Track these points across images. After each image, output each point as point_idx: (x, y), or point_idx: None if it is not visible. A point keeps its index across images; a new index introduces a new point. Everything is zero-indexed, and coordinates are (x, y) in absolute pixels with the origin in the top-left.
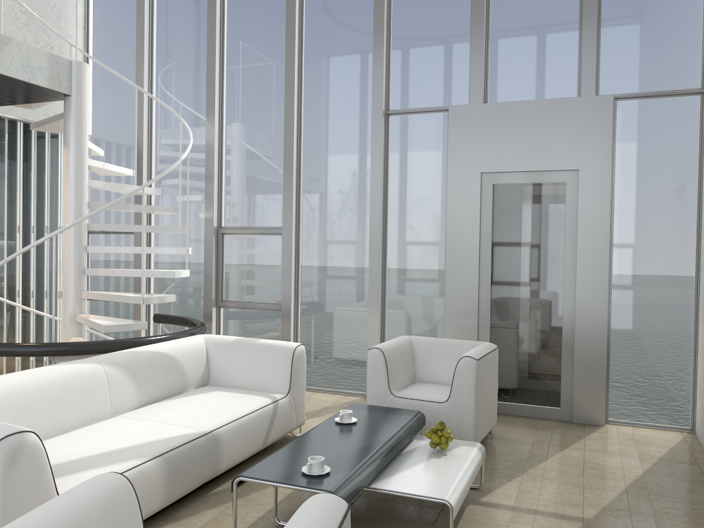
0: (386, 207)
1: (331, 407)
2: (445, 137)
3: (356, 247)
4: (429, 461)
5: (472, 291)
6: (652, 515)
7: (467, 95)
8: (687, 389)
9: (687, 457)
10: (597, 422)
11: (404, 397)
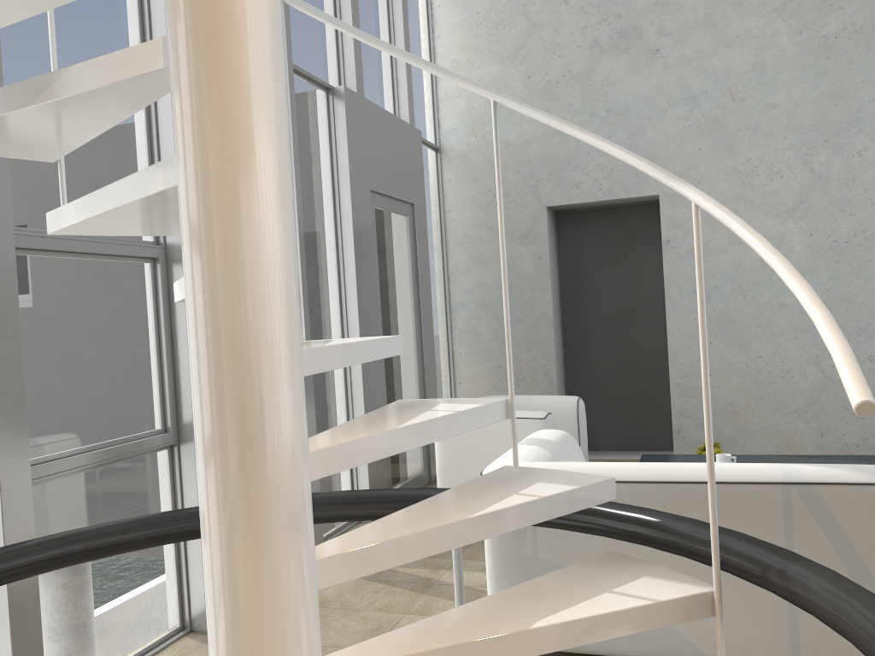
0: None
1: (368, 577)
2: (325, 127)
3: None
4: None
5: None
6: None
7: (336, 76)
8: None
9: None
10: None
11: None
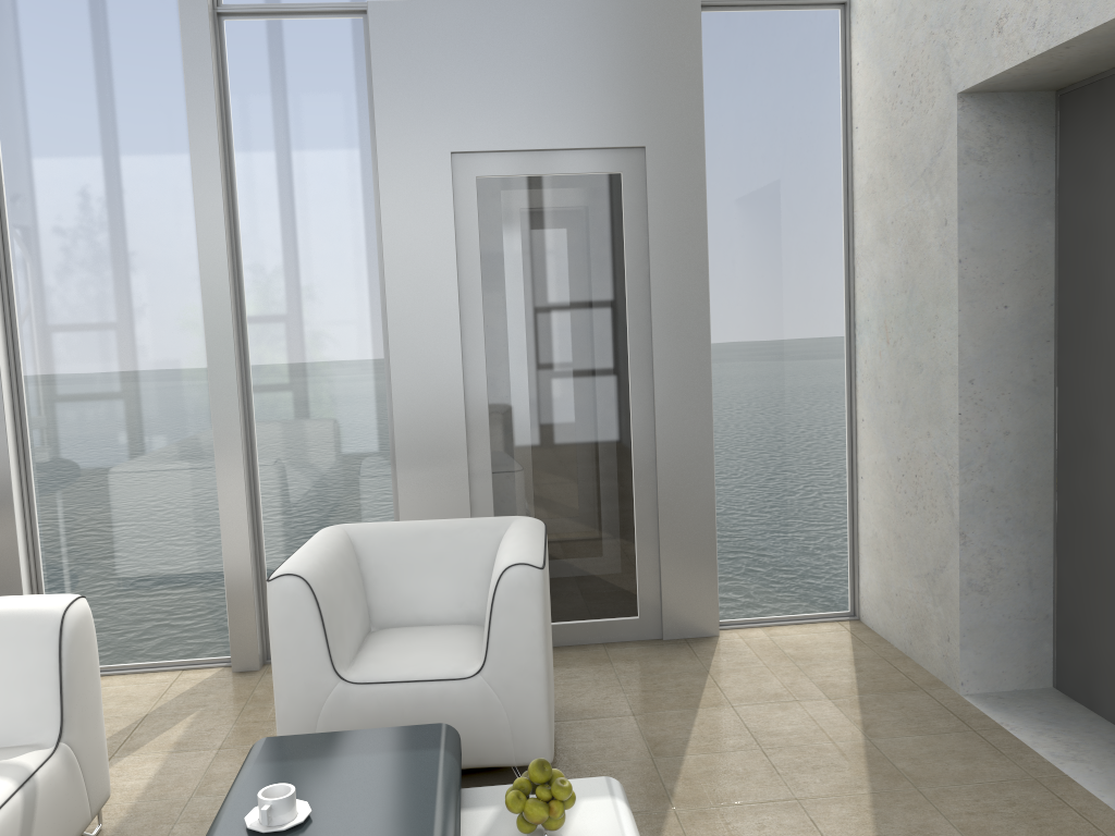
0: (237, 235)
1: (155, 714)
2: (361, 73)
3: (170, 331)
4: None
5: (453, 408)
6: None
7: None
8: (843, 545)
9: (893, 676)
10: (707, 631)
11: (374, 682)
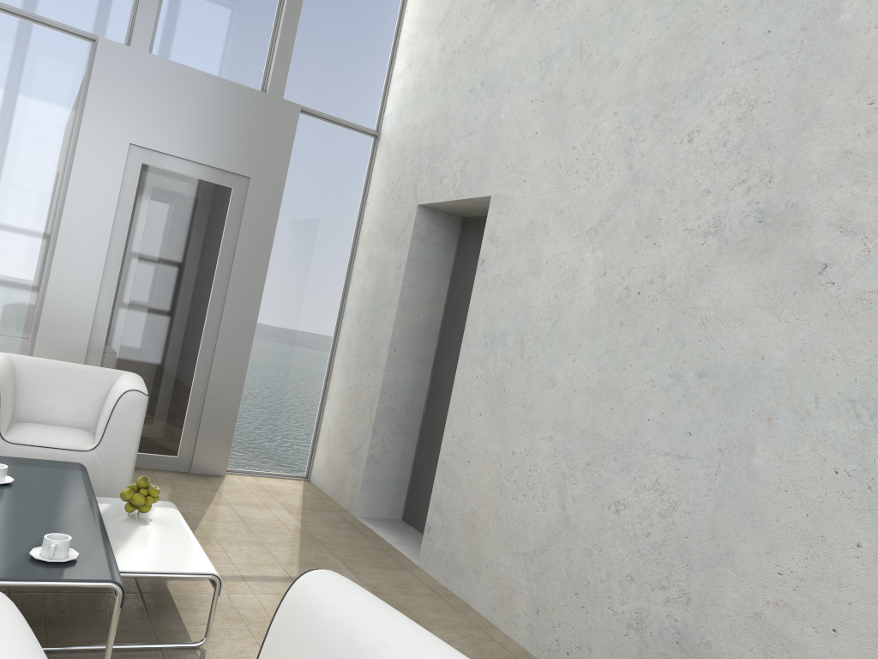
0: None
1: None
2: (81, 76)
3: None
4: (141, 530)
5: (89, 300)
6: (343, 564)
7: (124, 32)
8: (310, 435)
9: (322, 505)
10: (219, 472)
11: (24, 444)
